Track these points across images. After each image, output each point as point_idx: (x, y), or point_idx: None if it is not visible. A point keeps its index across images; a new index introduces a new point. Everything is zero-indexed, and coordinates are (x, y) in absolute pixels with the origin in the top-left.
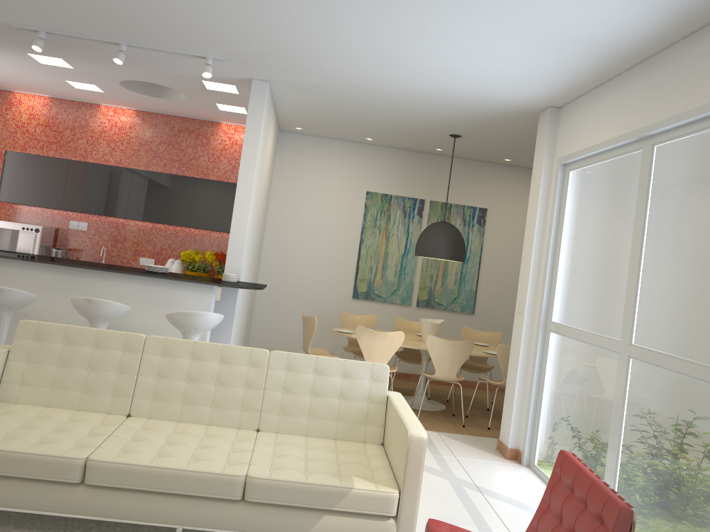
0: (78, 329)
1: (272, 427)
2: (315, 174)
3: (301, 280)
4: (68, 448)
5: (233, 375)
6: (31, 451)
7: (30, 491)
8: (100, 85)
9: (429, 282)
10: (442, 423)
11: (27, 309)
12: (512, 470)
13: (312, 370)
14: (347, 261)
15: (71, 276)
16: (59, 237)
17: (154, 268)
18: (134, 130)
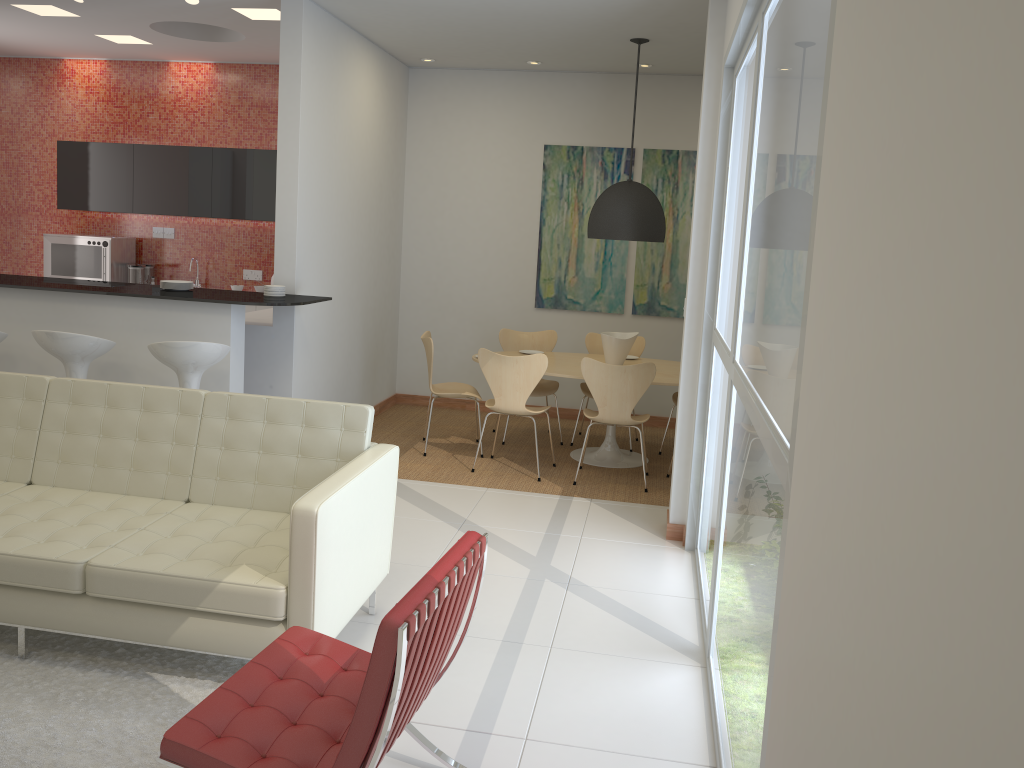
0: None
1: (206, 497)
2: (466, 128)
3: (460, 287)
4: None
5: (157, 428)
6: None
7: None
8: (137, 35)
9: (650, 276)
10: (615, 486)
11: (13, 349)
12: (658, 556)
13: (261, 417)
14: (524, 253)
15: (56, 303)
16: (143, 251)
17: (169, 285)
18: (215, 93)
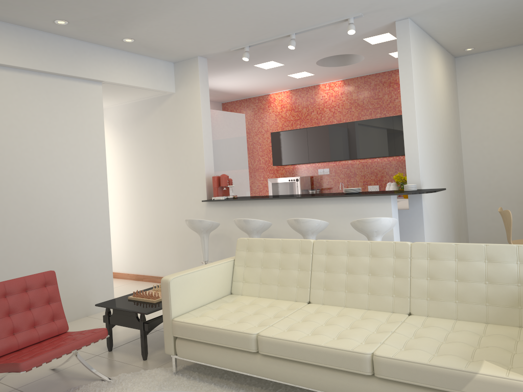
0: (270, 240)
1: (422, 311)
2: (497, 84)
3: (506, 181)
4: (252, 326)
5: (381, 267)
6: (225, 327)
7: (229, 356)
8: (308, 70)
9: None
10: None
11: (272, 232)
12: None
13: (453, 257)
14: None
15: (292, 205)
16: (313, 182)
17: (349, 190)
18: (344, 95)
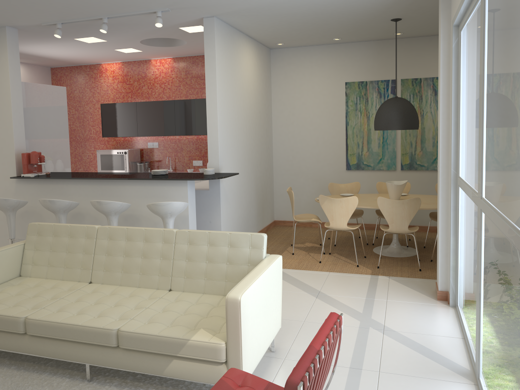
0: (59, 226)
1: (179, 288)
2: (302, 77)
3: (305, 161)
4: (25, 309)
5: (152, 250)
6: None
7: (1, 338)
8: (134, 47)
9: (409, 148)
10: (402, 268)
11: (82, 210)
12: (434, 311)
13: (206, 242)
14: (338, 141)
15: (101, 185)
16: (143, 155)
17: (156, 172)
18: (174, 72)
